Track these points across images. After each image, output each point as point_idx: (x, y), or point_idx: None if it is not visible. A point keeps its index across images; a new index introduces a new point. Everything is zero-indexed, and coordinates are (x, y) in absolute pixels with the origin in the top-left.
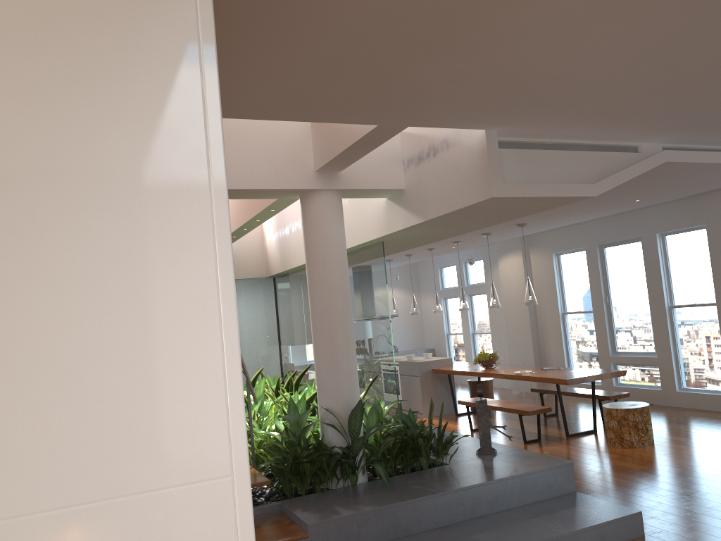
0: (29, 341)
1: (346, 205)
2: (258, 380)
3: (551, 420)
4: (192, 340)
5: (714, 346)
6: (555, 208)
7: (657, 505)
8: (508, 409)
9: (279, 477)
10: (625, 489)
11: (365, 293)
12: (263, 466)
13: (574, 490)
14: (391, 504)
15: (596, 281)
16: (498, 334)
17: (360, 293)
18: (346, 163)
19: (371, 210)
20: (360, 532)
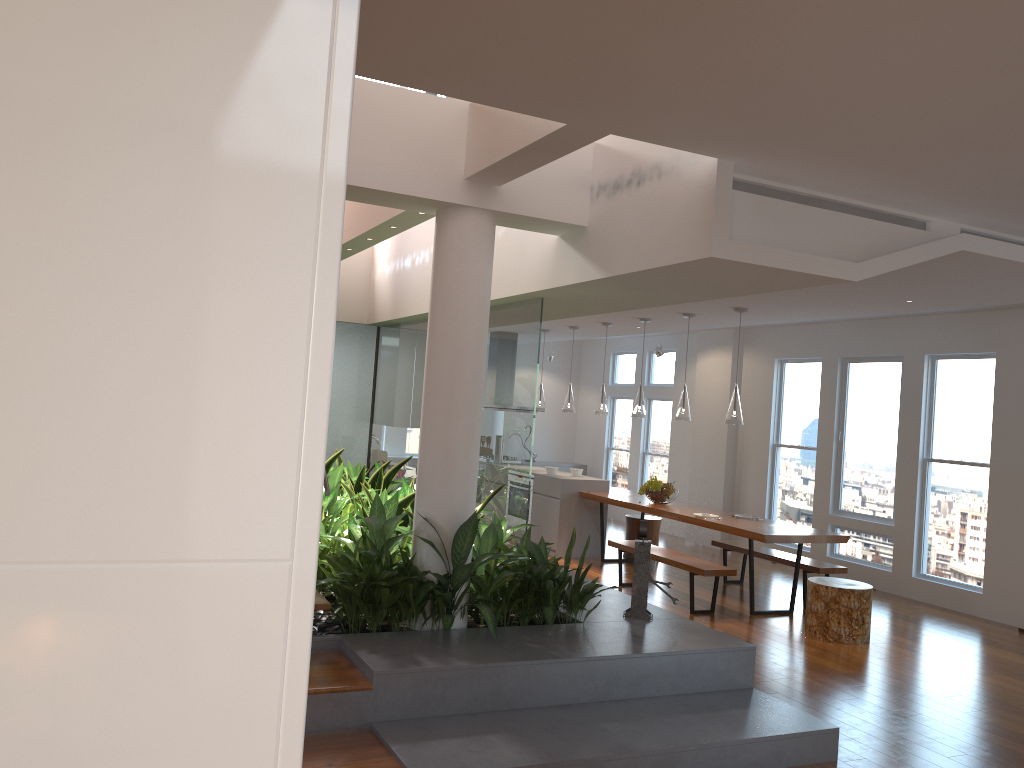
0: (23, 311)
1: (498, 238)
2: (334, 465)
3: (733, 589)
4: (263, 355)
5: (975, 524)
6: (793, 292)
7: (861, 724)
8: (676, 563)
9: (344, 602)
10: (820, 696)
11: (506, 367)
12: (324, 583)
13: (751, 686)
14: (494, 662)
15: (828, 407)
16: (678, 459)
17: (498, 366)
18: (510, 175)
19: (534, 251)
20: (445, 695)
